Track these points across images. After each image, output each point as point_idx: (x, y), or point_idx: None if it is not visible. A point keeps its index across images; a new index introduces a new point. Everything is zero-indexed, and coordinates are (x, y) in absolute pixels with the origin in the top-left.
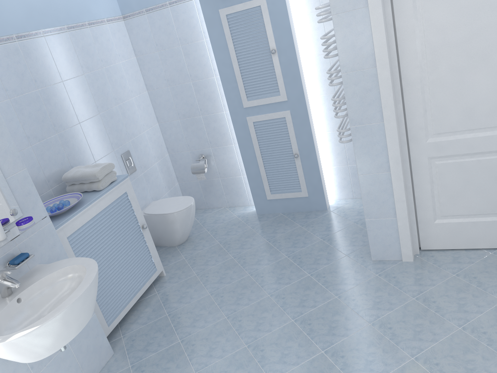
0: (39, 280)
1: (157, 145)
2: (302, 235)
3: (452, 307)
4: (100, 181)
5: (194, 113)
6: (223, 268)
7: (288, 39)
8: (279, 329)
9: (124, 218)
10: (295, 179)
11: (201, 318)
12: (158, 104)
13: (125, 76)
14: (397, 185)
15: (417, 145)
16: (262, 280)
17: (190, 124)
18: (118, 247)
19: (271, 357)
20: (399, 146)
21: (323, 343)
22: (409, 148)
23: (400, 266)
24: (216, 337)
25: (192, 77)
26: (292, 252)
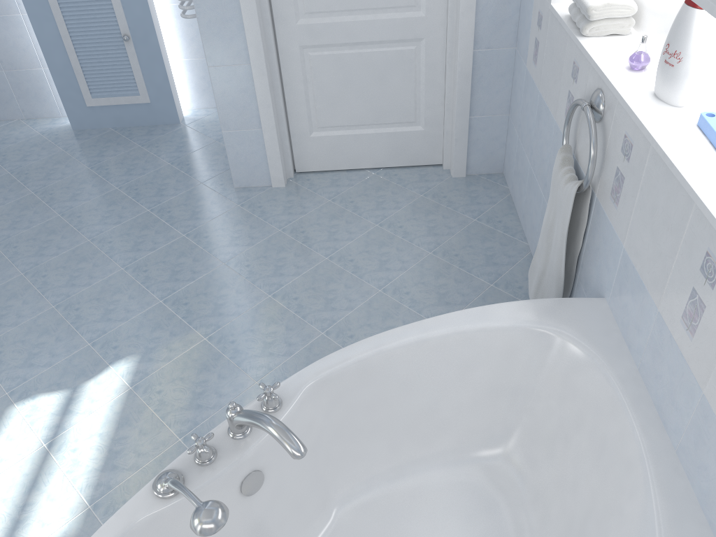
0: None
1: None
2: (141, 158)
3: (321, 236)
4: None
5: None
6: (18, 209)
7: None
8: (103, 281)
9: None
10: (128, 75)
11: None
12: None
13: None
14: (260, 83)
15: (286, 28)
16: (80, 222)
17: None
18: None
19: (90, 315)
20: (259, 27)
21: (163, 291)
22: (276, 32)
23: (269, 194)
24: (8, 301)
25: None
26: (126, 182)
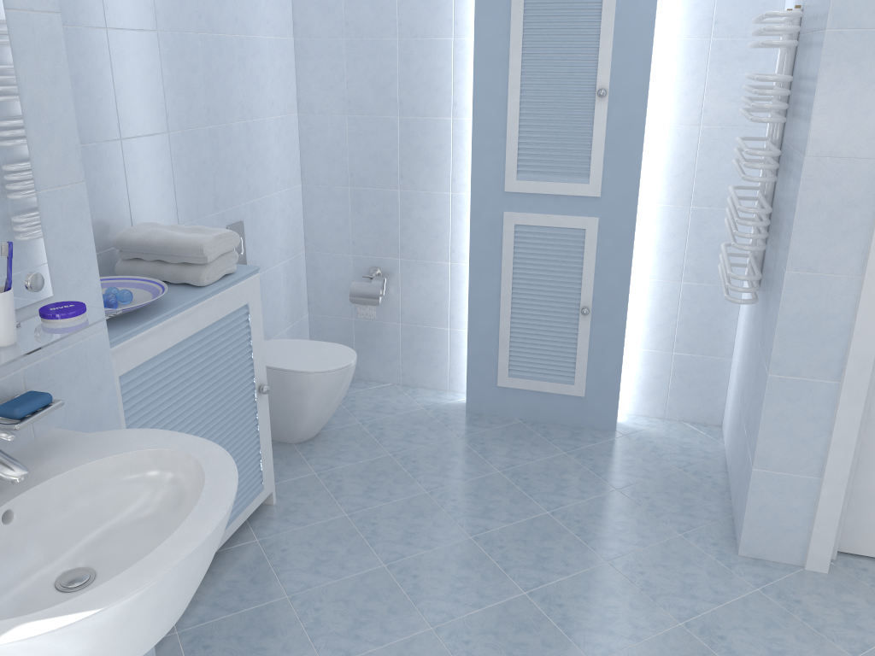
0: (67, 471)
1: (290, 227)
2: (572, 472)
3: None
4: (207, 266)
5: (386, 181)
6: (410, 513)
7: (639, 75)
8: None
9: (231, 360)
10: (567, 357)
11: (372, 620)
12: (313, 145)
13: (268, 69)
14: (847, 411)
15: None
16: (504, 556)
17: (371, 202)
18: (207, 423)
19: None
20: None
21: None
22: None
23: (804, 580)
24: None
25: (404, 108)
26: (559, 505)
